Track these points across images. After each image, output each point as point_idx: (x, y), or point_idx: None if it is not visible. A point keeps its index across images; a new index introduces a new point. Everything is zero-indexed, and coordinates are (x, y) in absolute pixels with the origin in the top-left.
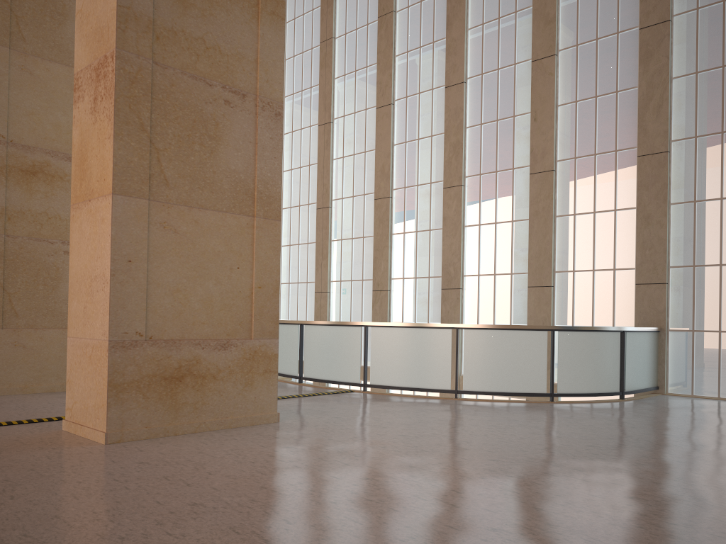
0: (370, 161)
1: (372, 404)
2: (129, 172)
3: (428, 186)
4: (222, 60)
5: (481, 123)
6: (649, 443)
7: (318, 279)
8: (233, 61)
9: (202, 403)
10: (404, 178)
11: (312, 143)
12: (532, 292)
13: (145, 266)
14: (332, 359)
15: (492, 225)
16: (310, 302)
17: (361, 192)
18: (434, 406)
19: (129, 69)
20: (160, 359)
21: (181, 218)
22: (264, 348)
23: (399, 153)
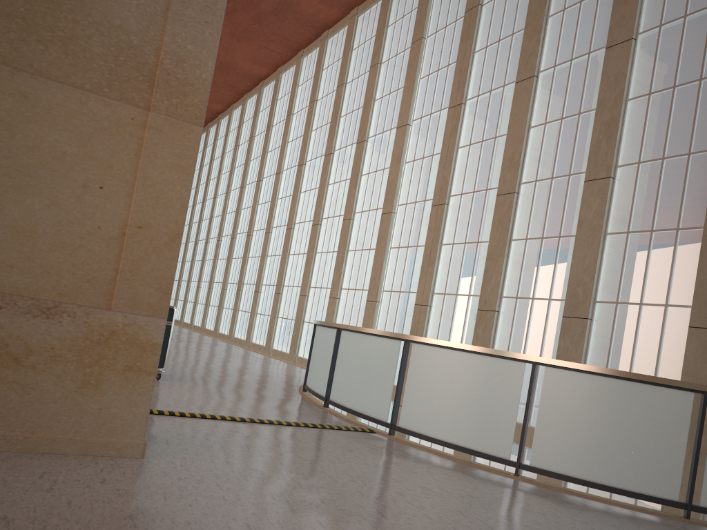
0: (499, 149)
1: (364, 457)
2: None
3: (565, 179)
4: None
5: (649, 92)
6: None
7: (421, 289)
8: None
9: None
10: (537, 169)
11: (439, 129)
12: (694, 336)
13: None
14: (361, 381)
15: (646, 234)
16: (408, 316)
17: (483, 186)
18: (457, 484)
19: None
20: None
21: None
22: (132, 330)
23: (535, 137)
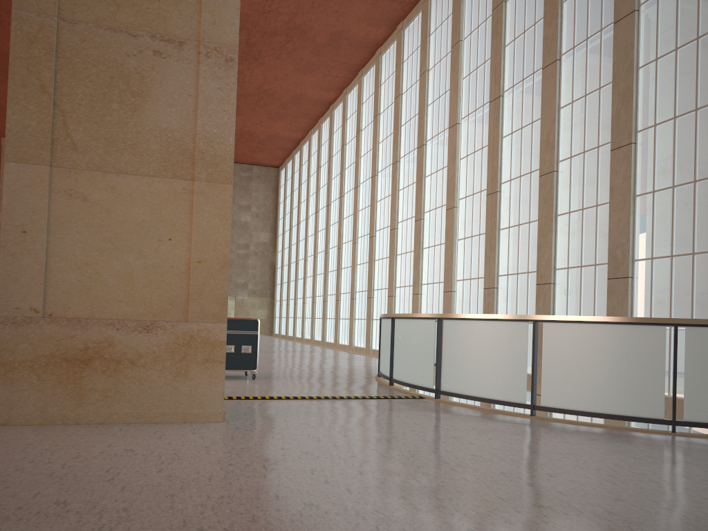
0: (537, 133)
1: (400, 413)
2: (25, 137)
3: (595, 151)
4: (152, 7)
5: (656, 58)
6: (676, 518)
7: (487, 274)
8: (167, 6)
9: (115, 391)
10: (570, 145)
11: (484, 123)
12: None
13: (44, 237)
14: (412, 358)
15: (669, 190)
16: (480, 300)
17: (527, 170)
18: (469, 423)
19: (28, 29)
20: (61, 339)
21: (93, 185)
22: (204, 333)
23: (565, 117)
